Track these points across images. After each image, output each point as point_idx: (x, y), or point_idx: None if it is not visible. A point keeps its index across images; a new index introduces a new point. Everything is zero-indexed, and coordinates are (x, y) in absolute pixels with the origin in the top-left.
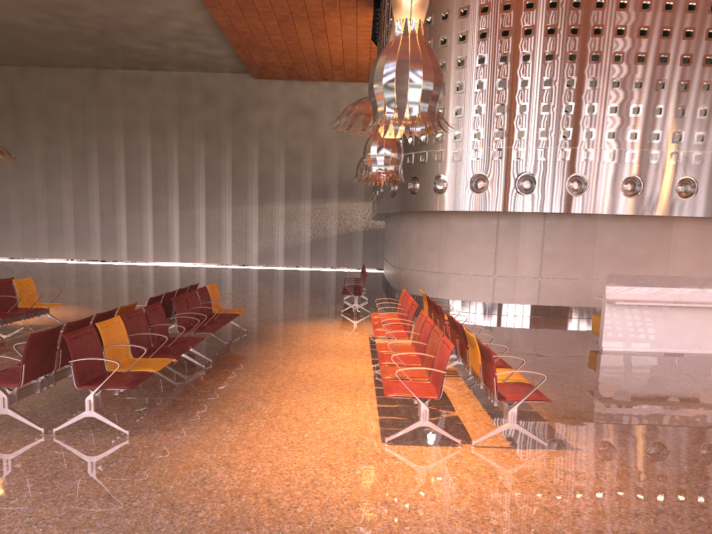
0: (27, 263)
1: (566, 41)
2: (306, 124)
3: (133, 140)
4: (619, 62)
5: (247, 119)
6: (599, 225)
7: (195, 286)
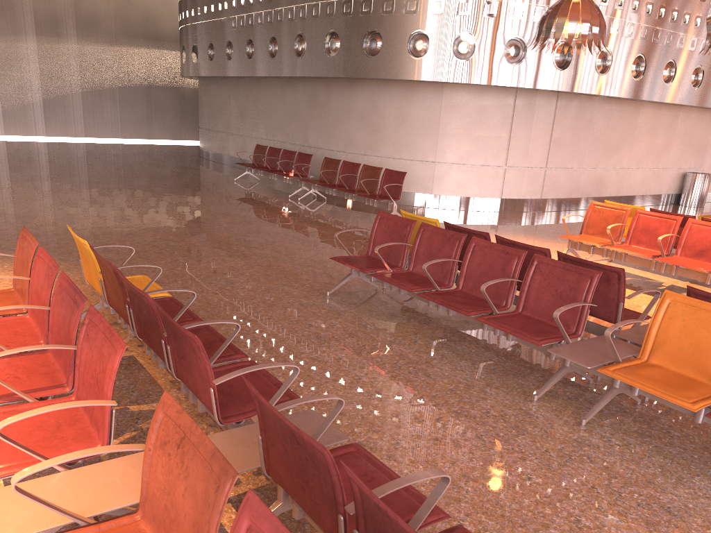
0: None
1: None
2: None
3: None
4: None
5: None
6: (595, 108)
7: (392, 218)
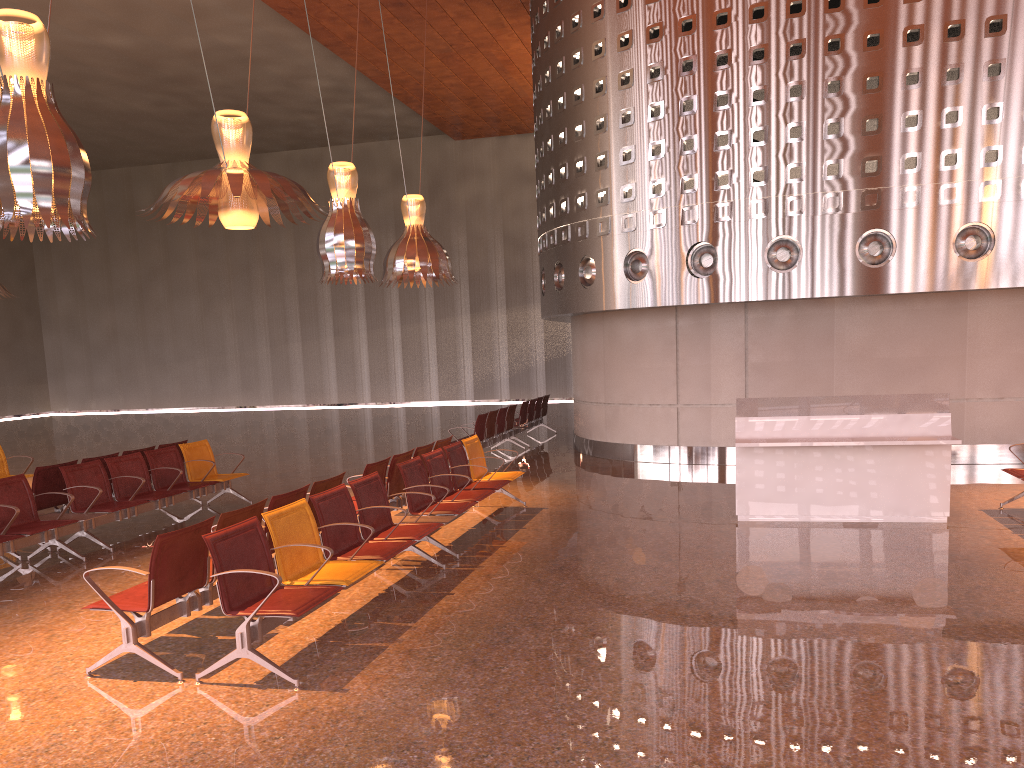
0: (176, 415)
1: (746, 31)
2: (529, 194)
3: (305, 243)
4: (836, 51)
5: (449, 198)
6: (837, 315)
7: (177, 445)
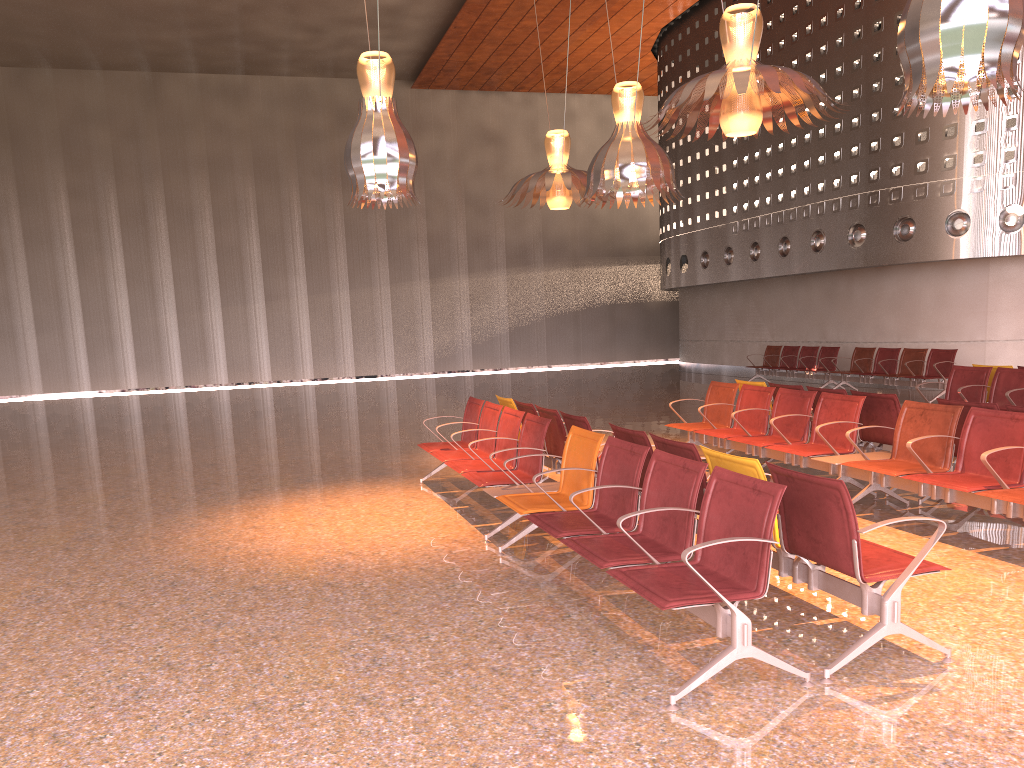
0: (94, 400)
1: None
2: (492, 155)
3: (224, 188)
4: None
5: None
6: None
7: (967, 369)
